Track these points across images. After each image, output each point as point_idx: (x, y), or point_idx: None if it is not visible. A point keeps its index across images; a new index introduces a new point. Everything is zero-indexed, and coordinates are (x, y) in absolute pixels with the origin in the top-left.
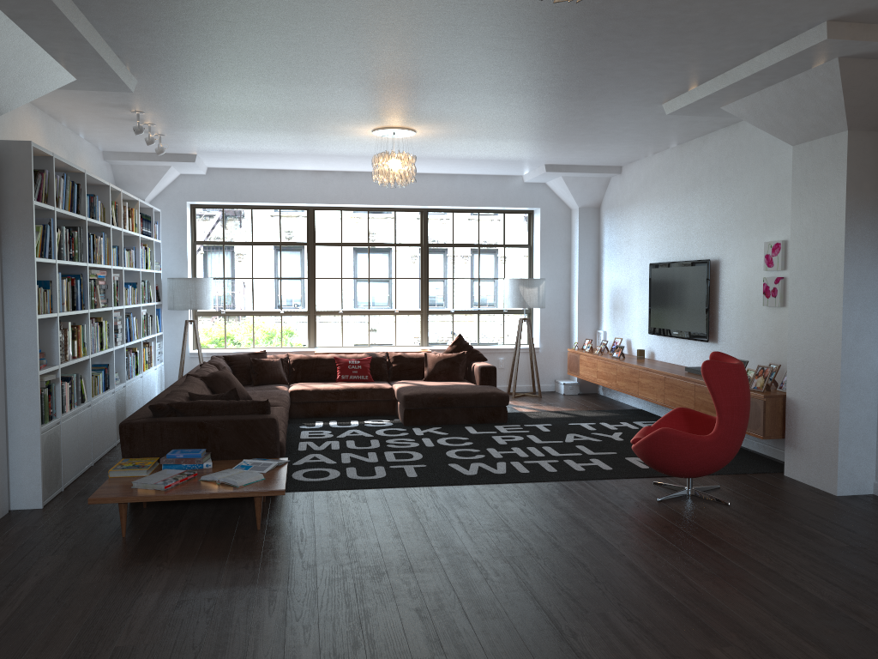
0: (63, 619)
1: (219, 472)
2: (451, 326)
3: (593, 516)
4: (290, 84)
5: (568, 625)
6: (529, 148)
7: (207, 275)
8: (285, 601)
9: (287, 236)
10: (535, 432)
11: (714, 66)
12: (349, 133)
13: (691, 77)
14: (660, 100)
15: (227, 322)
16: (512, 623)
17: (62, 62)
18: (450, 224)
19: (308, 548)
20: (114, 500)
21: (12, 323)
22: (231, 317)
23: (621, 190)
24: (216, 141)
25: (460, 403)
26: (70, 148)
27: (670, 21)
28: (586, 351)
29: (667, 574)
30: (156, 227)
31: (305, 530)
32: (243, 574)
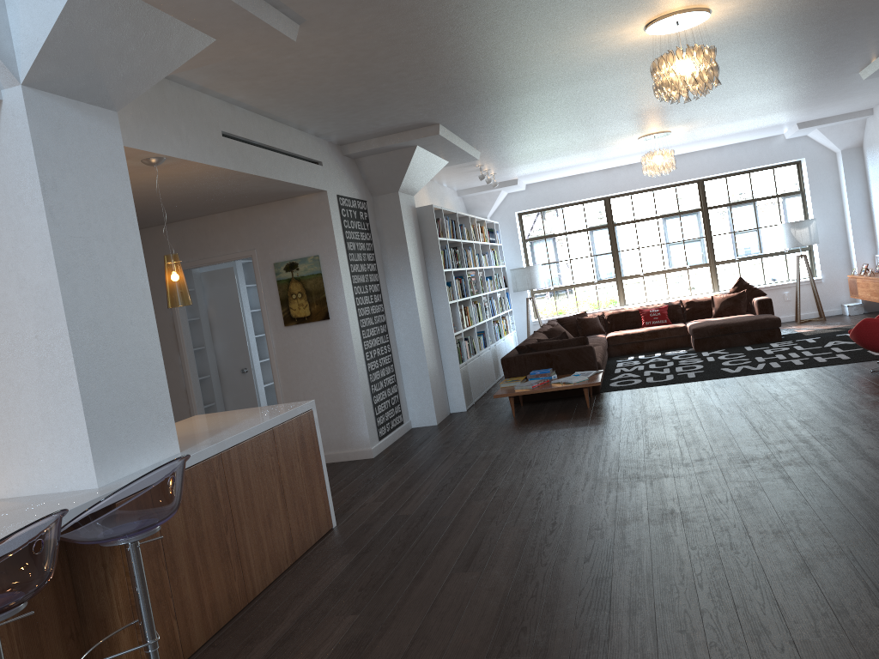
0: (495, 442)
1: (561, 378)
2: (737, 272)
3: (812, 383)
4: (571, 131)
5: (760, 425)
6: (771, 118)
7: (536, 263)
8: (602, 429)
9: (591, 223)
10: (802, 343)
11: (874, 49)
12: (621, 144)
13: (863, 57)
14: (854, 72)
15: (556, 295)
16: (727, 427)
17: (442, 157)
18: (724, 187)
19: (617, 412)
20: (506, 395)
21: (436, 308)
22: (558, 292)
23: (875, 128)
24: (530, 168)
25: (739, 330)
26: (440, 195)
27: (810, 45)
28: (861, 274)
29: (842, 403)
30: (497, 235)
31: (616, 406)
32: (580, 423)
